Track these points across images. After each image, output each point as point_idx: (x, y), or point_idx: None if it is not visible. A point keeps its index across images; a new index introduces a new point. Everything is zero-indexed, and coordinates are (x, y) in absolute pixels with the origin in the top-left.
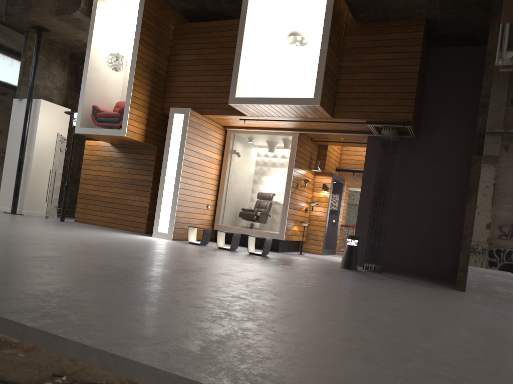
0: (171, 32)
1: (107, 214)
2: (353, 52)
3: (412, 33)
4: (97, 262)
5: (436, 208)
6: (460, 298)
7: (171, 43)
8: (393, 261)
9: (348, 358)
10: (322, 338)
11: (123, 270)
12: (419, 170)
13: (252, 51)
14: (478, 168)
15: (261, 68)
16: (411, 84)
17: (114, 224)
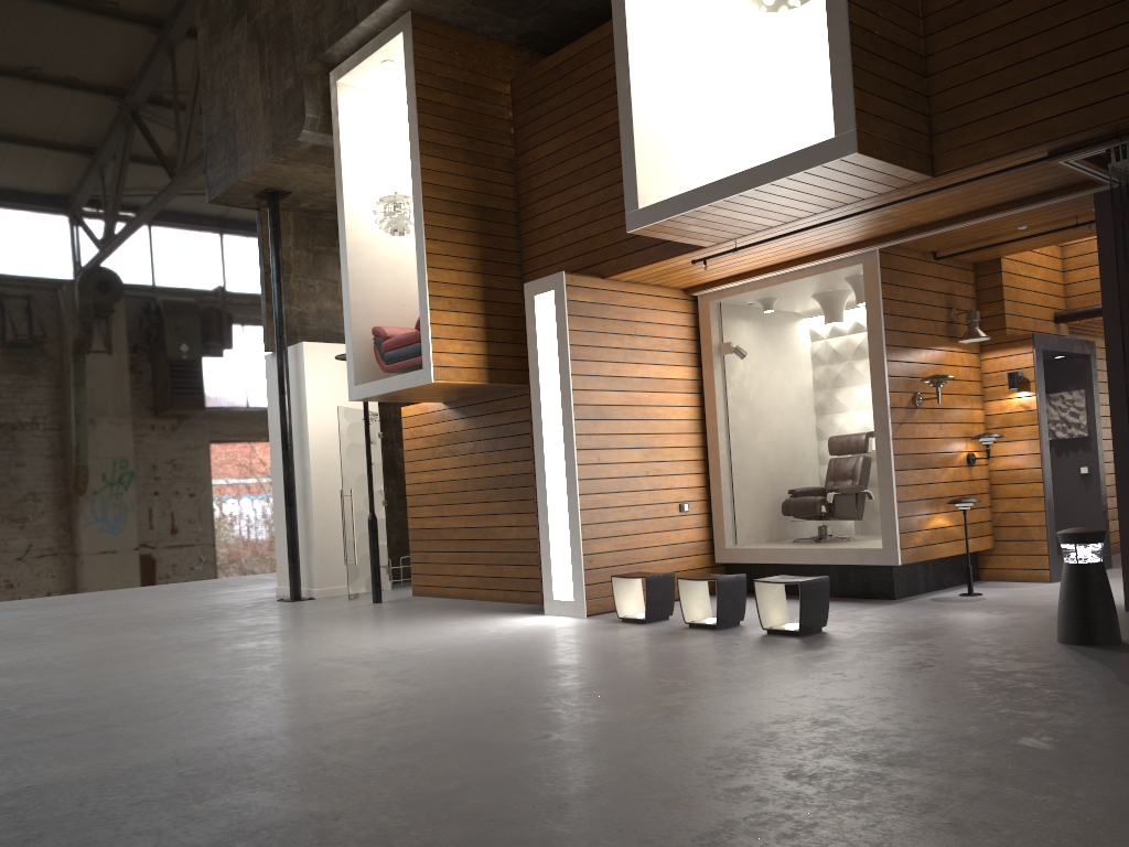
0: (504, 101)
1: (466, 569)
2: None
3: None
4: (127, 793)
5: None
6: None
7: (512, 128)
8: None
9: None
10: None
11: (134, 829)
12: None
13: (671, 70)
14: None
15: (716, 107)
16: None
17: (482, 590)
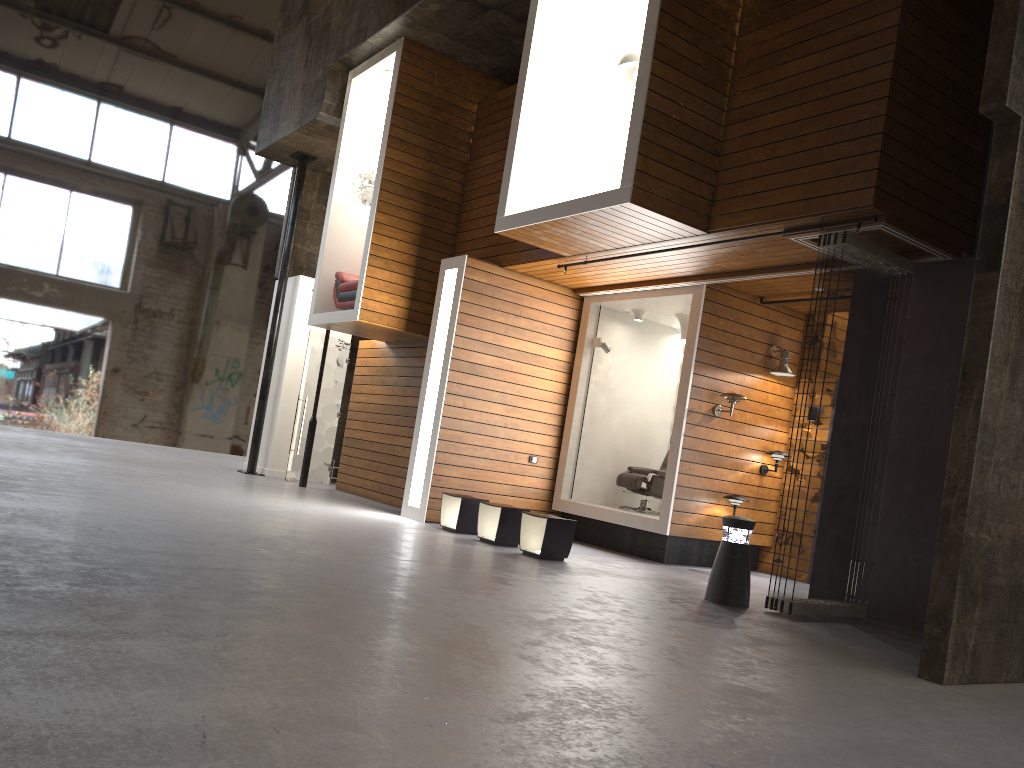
0: (469, 117)
1: (372, 475)
2: (755, 68)
3: None
4: None
5: None
6: (805, 685)
7: (471, 139)
8: (904, 599)
9: None
10: None
11: None
12: None
13: (560, 117)
14: (986, 309)
15: (596, 151)
16: (873, 114)
17: (378, 493)
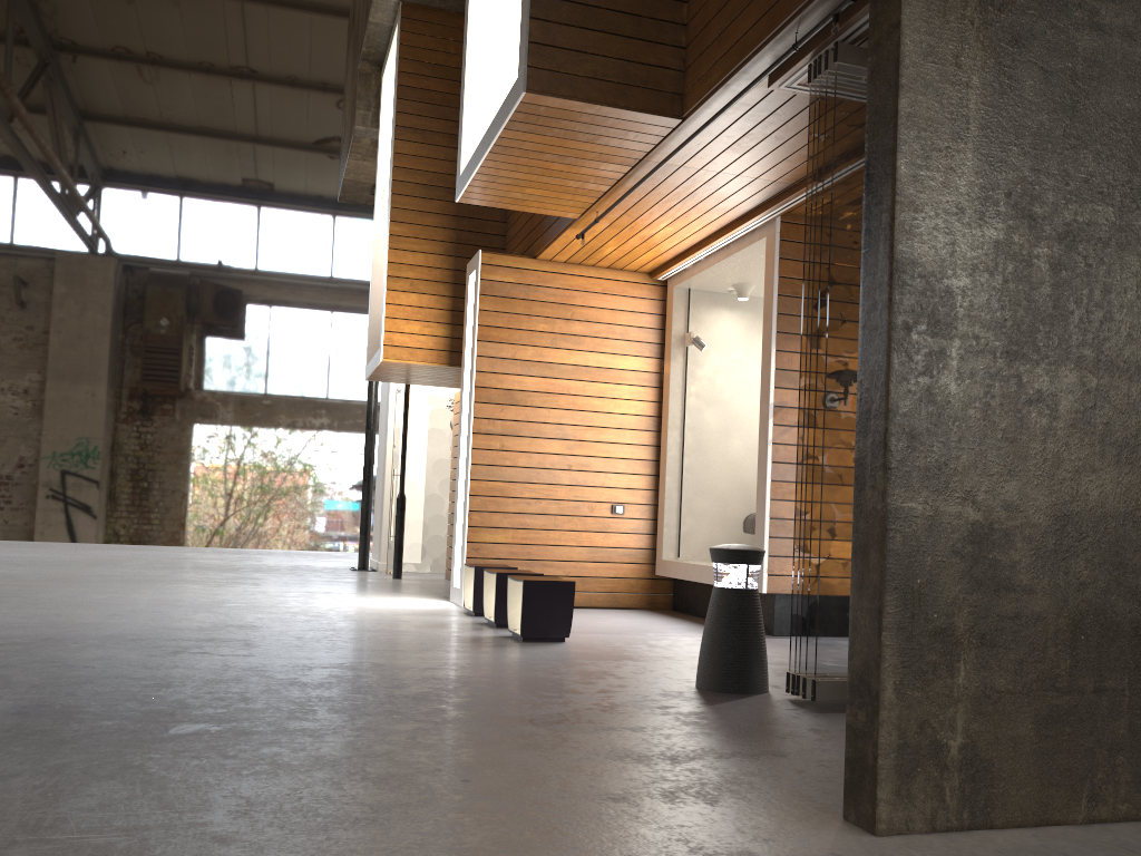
0: None
1: None
2: None
3: None
4: None
5: None
6: (430, 852)
7: None
8: None
9: None
10: None
11: None
12: None
13: None
14: (888, 36)
15: None
16: None
17: None
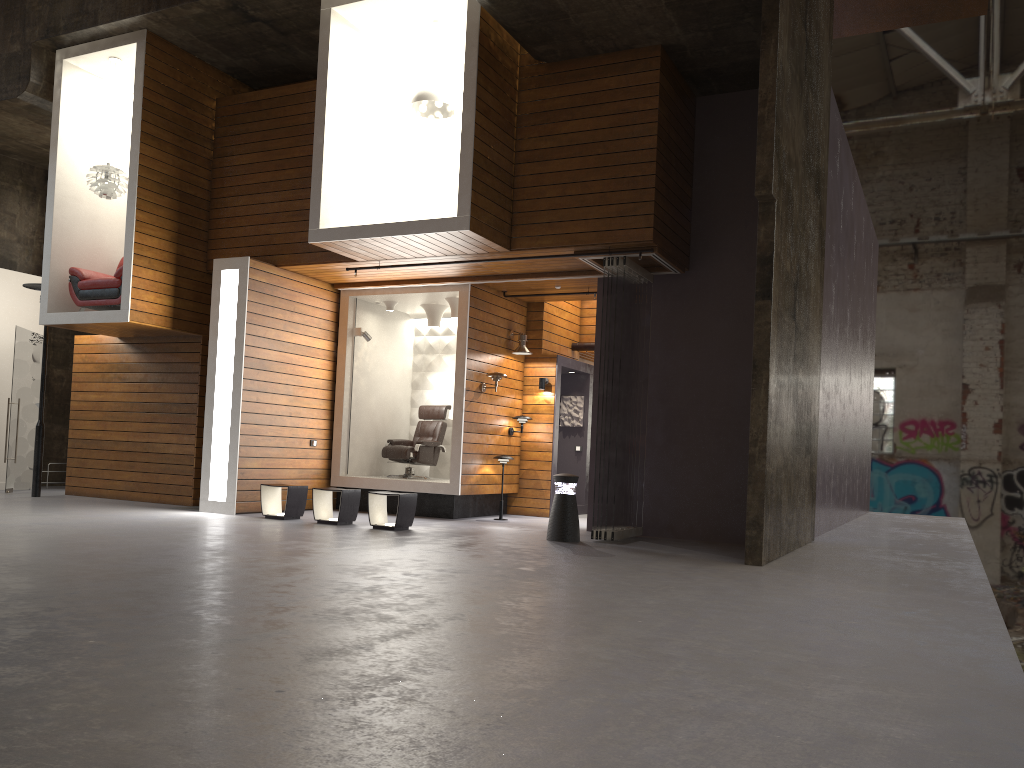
0: (210, 113)
1: (124, 475)
2: (538, 120)
3: (640, 75)
4: None
5: (733, 406)
6: (724, 579)
7: (214, 135)
8: (663, 517)
9: (221, 709)
10: (234, 676)
11: (10, 581)
12: (696, 336)
13: (352, 136)
14: (765, 324)
15: (377, 167)
16: (646, 173)
17: (137, 492)
